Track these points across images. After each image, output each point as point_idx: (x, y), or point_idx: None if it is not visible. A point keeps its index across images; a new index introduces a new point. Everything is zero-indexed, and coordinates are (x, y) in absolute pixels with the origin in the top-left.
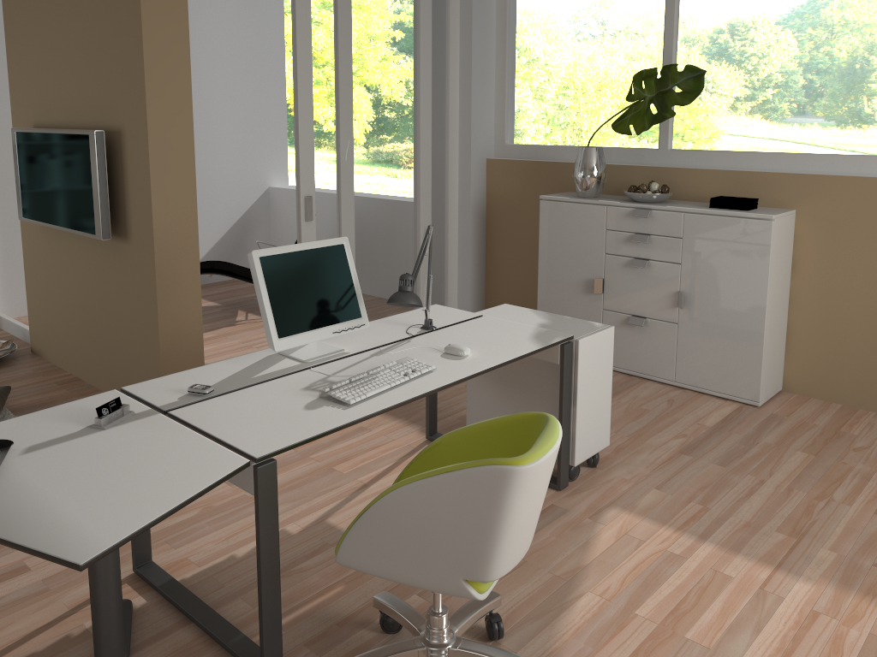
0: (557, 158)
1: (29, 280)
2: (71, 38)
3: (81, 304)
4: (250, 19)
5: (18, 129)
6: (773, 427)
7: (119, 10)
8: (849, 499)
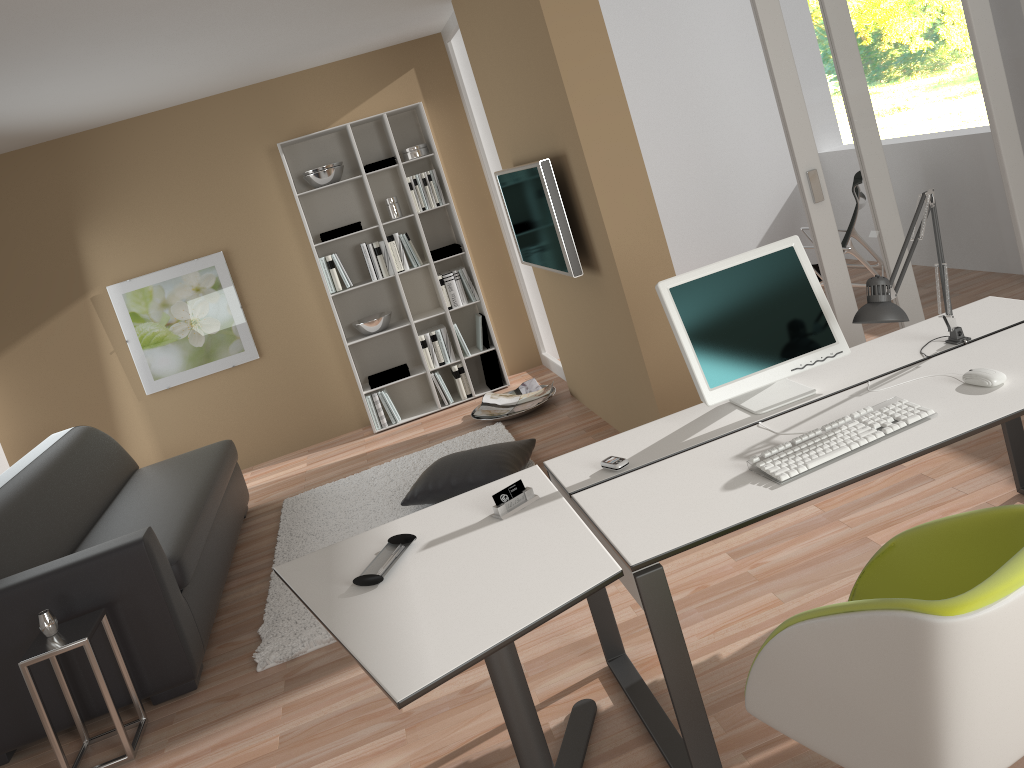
0: None
1: (550, 321)
2: (510, 65)
3: (588, 344)
4: None
5: (497, 173)
6: None
7: (530, 23)
8: None
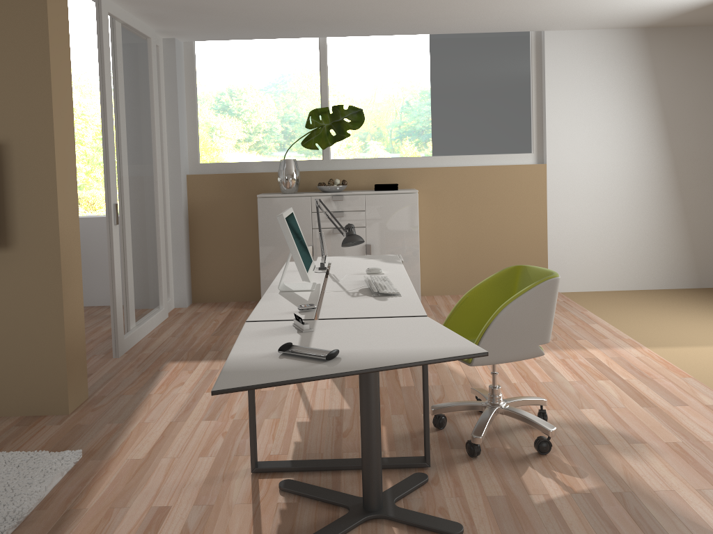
0: (246, 171)
1: None
2: None
3: None
4: None
5: None
6: (439, 309)
7: (7, 33)
8: None
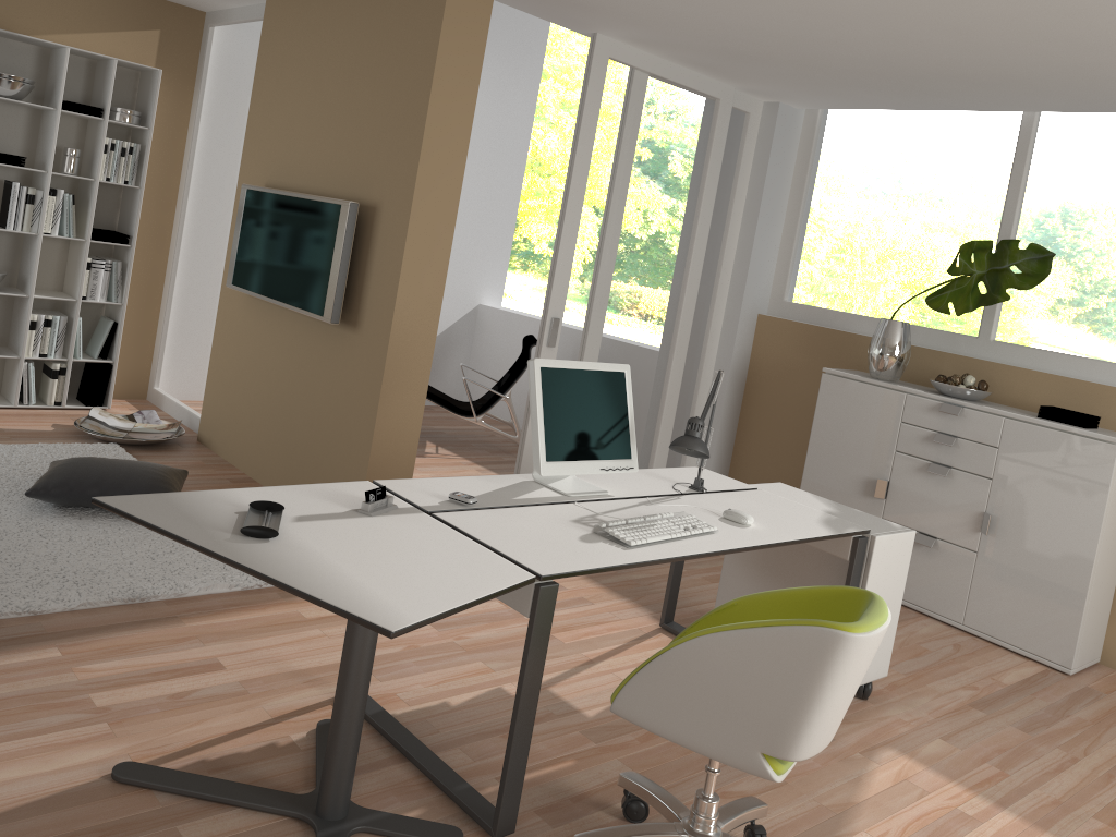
0: (846, 328)
1: (215, 357)
2: (337, 97)
3: (278, 393)
4: (498, 108)
5: (251, 186)
6: (1089, 702)
7: (405, 77)
8: None
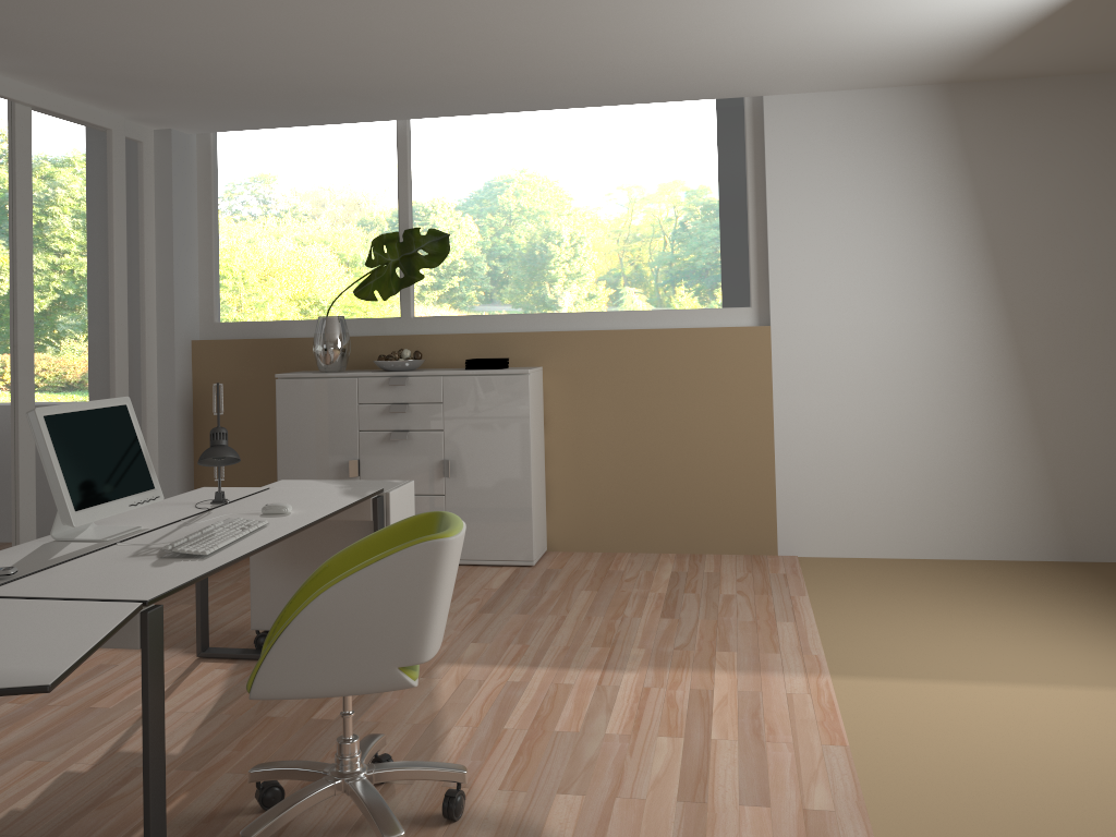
0: (283, 335)
1: None
2: None
3: None
4: None
5: None
6: (553, 578)
7: None
8: (637, 613)
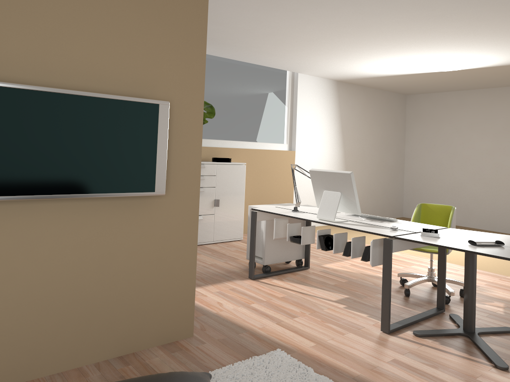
0: None
1: None
2: (85, 5)
3: (46, 284)
4: None
5: None
6: None
7: (178, 12)
8: (315, 246)
